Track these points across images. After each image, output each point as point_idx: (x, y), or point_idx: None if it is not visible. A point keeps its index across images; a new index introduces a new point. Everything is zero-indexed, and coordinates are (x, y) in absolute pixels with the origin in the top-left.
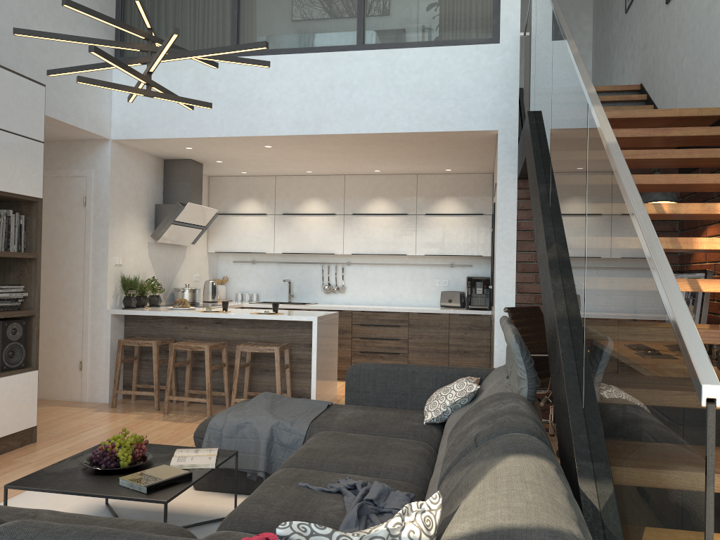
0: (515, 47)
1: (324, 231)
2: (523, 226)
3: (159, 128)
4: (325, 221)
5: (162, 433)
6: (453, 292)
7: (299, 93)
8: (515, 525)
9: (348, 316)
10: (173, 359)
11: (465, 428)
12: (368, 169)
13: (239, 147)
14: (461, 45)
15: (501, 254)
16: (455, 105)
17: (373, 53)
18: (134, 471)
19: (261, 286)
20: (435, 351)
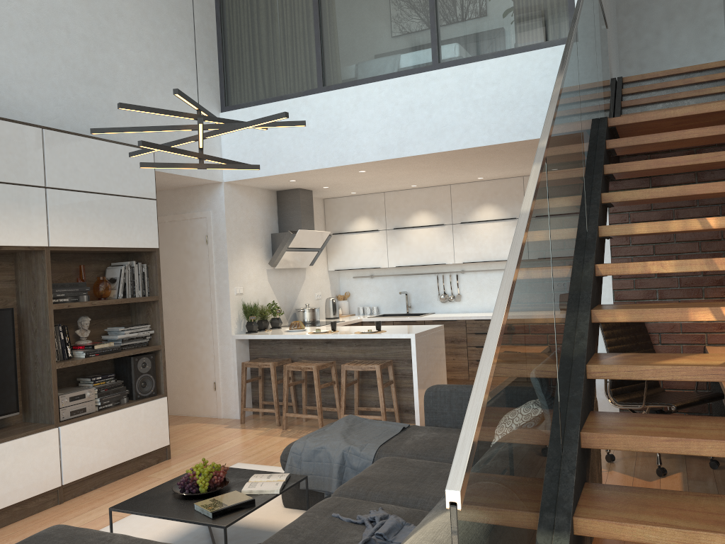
0: None
1: (434, 242)
2: None
3: (262, 167)
4: (434, 232)
5: (275, 449)
6: None
7: (382, 119)
8: None
9: (462, 325)
10: (287, 379)
11: None
12: (470, 178)
13: (336, 174)
14: (537, 49)
15: None
16: (535, 111)
17: (448, 70)
18: (212, 496)
19: (381, 299)
20: None
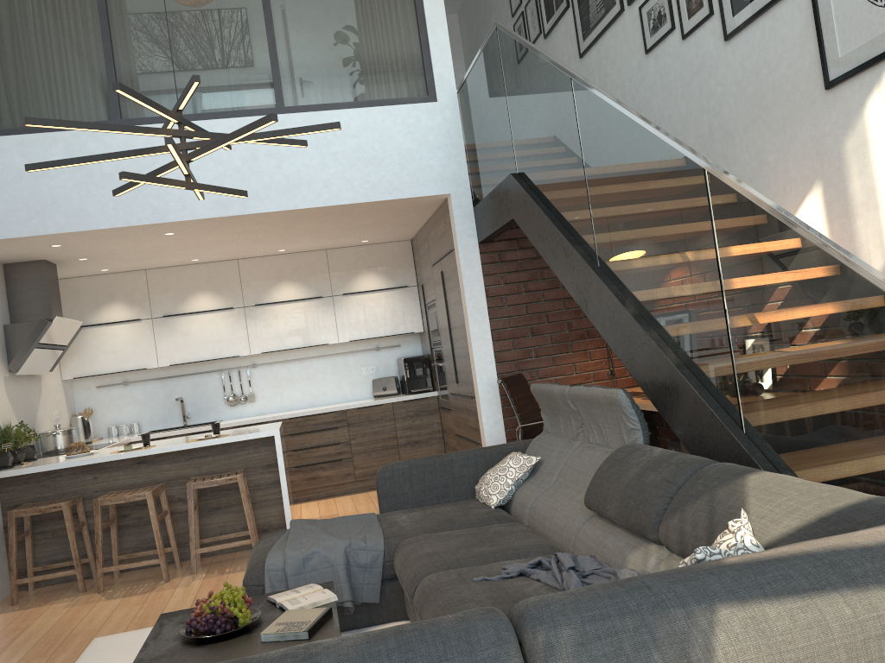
0: (453, 105)
1: (222, 330)
2: (492, 291)
3: (22, 223)
4: (221, 318)
5: (127, 612)
6: (387, 378)
7: (215, 166)
8: (850, 503)
9: None
10: (101, 519)
11: (629, 480)
12: (271, 250)
13: (129, 238)
14: (397, 104)
15: (475, 324)
16: (401, 169)
17: (299, 116)
18: (254, 627)
19: (142, 412)
20: (383, 448)
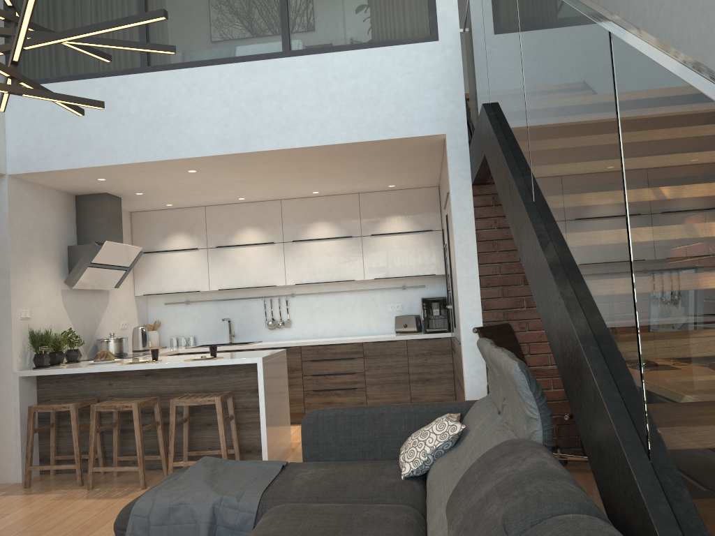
0: (455, 44)
1: (263, 262)
2: (483, 236)
3: (63, 158)
4: (263, 251)
5: (83, 516)
6: (408, 316)
7: (223, 108)
8: None
9: (297, 352)
10: (95, 423)
11: (477, 501)
12: (305, 191)
13: (159, 174)
14: (397, 45)
15: (462, 268)
16: (397, 109)
17: (301, 59)
18: None
19: (198, 328)
20: (395, 382)
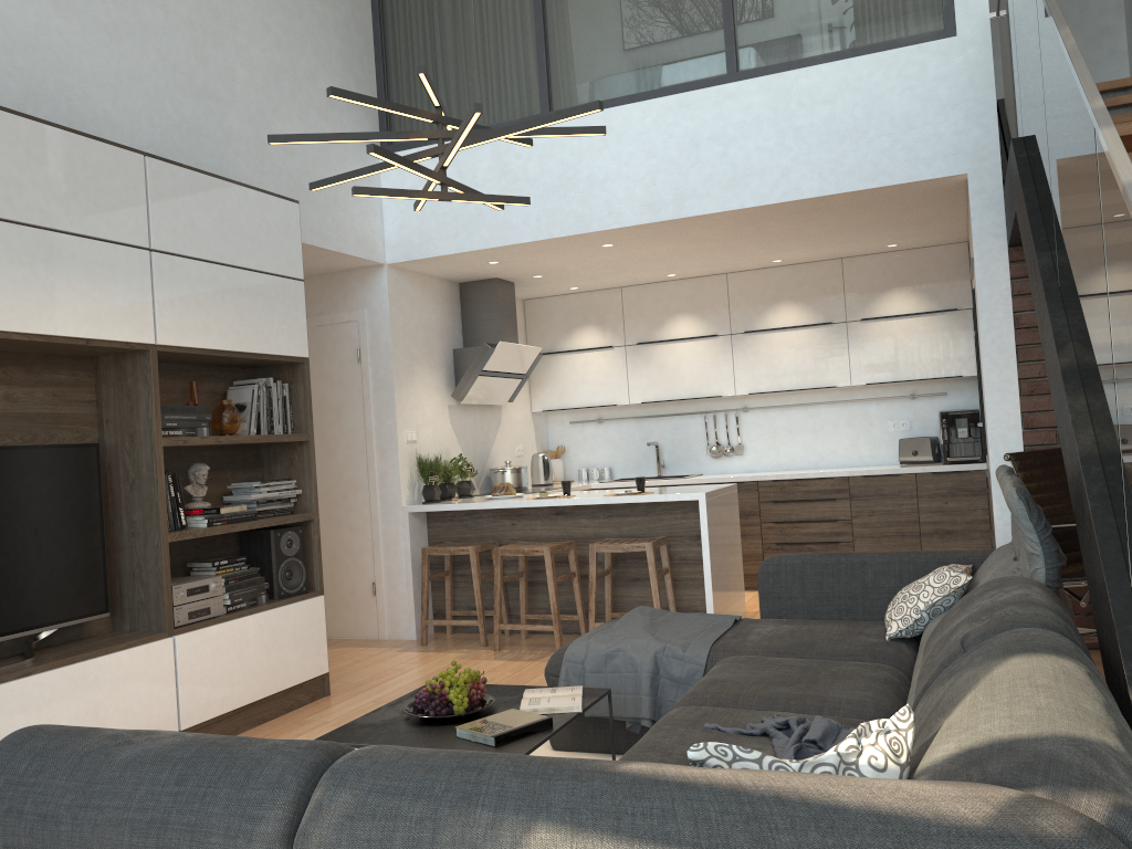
0: (982, 38)
1: (702, 363)
2: (1025, 320)
3: (450, 239)
4: (702, 348)
5: (495, 677)
6: (919, 439)
7: (647, 160)
8: (1019, 736)
9: (752, 489)
10: (500, 571)
11: (948, 631)
12: (762, 261)
13: (565, 252)
14: (893, 48)
15: (992, 369)
16: (893, 143)
17: (753, 83)
18: (473, 719)
19: (615, 456)
20: (898, 534)
